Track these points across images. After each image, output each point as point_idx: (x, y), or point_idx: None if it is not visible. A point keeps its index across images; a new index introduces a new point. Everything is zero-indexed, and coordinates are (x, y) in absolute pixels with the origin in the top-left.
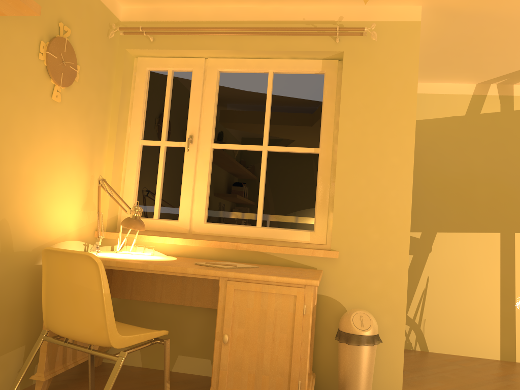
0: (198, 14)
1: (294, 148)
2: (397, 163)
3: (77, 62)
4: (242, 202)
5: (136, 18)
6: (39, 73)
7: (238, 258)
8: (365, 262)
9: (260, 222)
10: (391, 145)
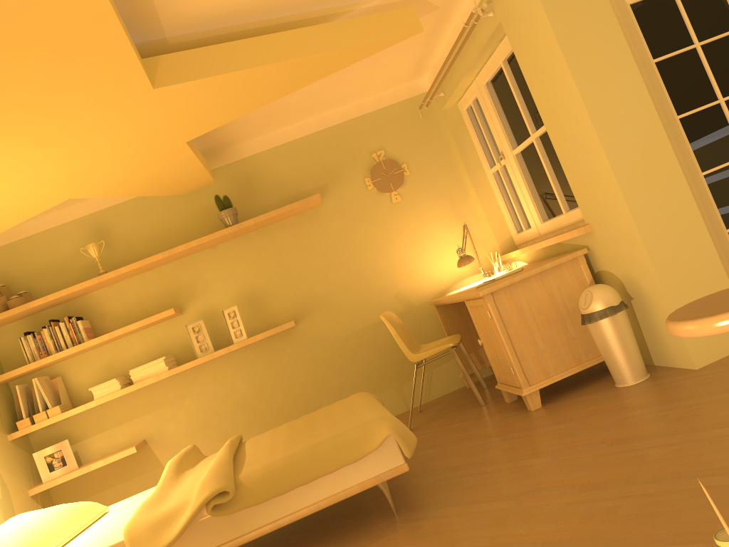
0: (444, 56)
1: (543, 127)
2: (575, 112)
3: (402, 162)
4: (549, 194)
5: (432, 82)
6: (375, 197)
7: (552, 253)
8: (608, 228)
9: (562, 209)
10: (564, 95)
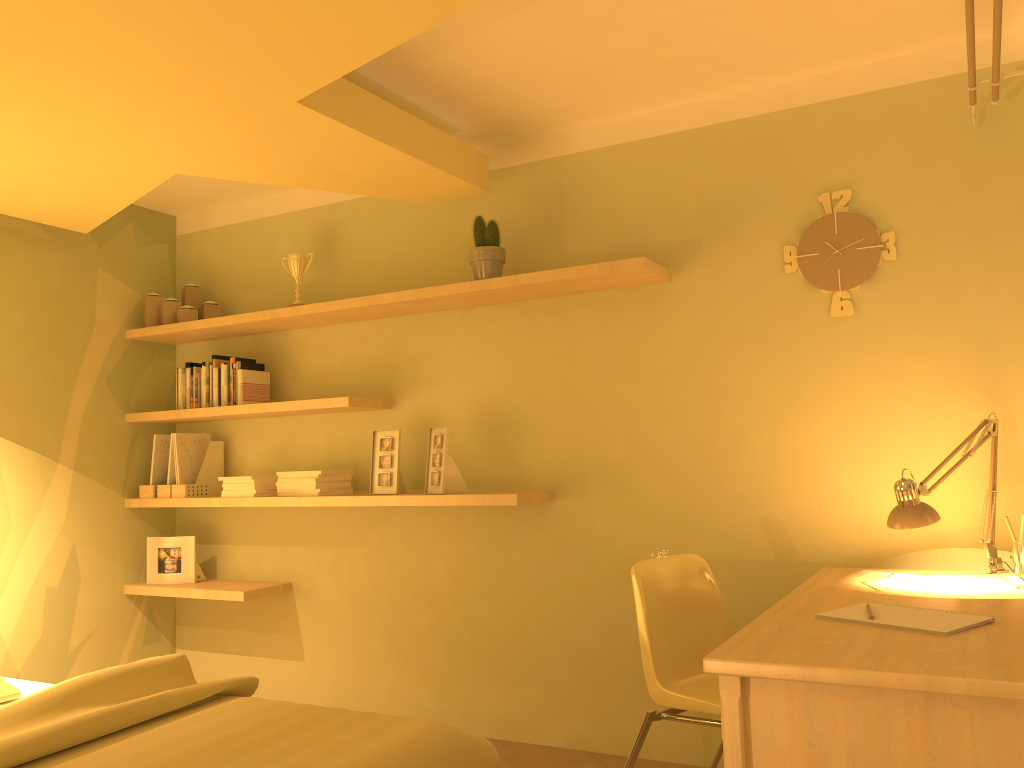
0: None
1: None
2: None
3: (887, 228)
4: None
5: None
6: (794, 293)
7: None
8: None
9: None
10: None
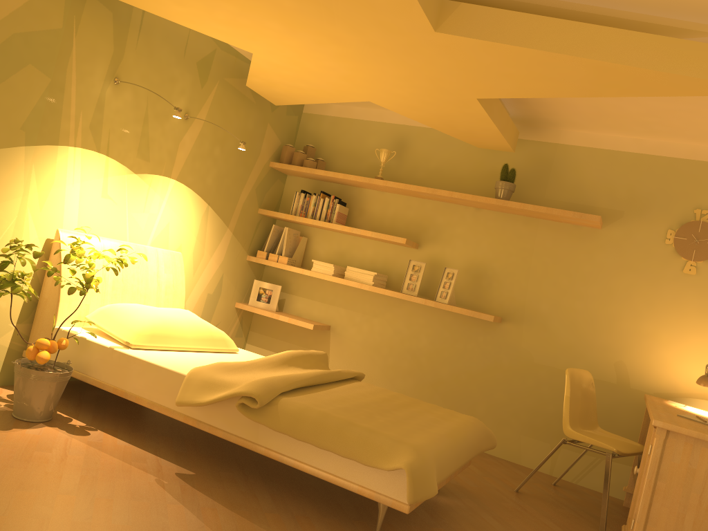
0: None
1: None
2: None
3: None
4: None
5: None
6: (666, 254)
7: None
8: None
9: None
10: None
